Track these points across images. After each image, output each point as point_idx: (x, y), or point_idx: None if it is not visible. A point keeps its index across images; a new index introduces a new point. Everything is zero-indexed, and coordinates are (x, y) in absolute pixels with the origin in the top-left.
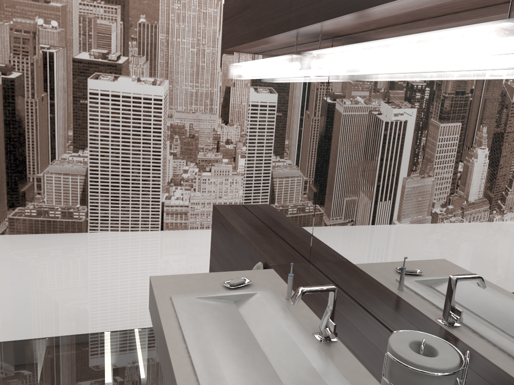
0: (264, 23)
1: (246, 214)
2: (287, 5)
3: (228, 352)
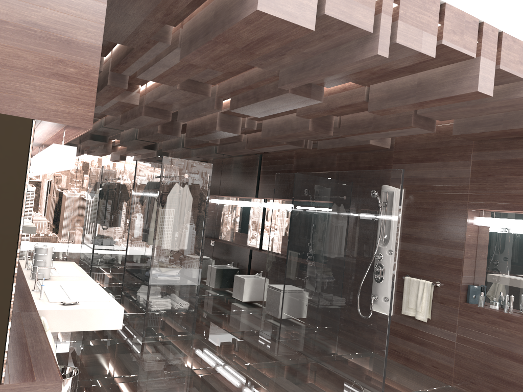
0: None
1: (14, 360)
2: None
3: (83, 290)
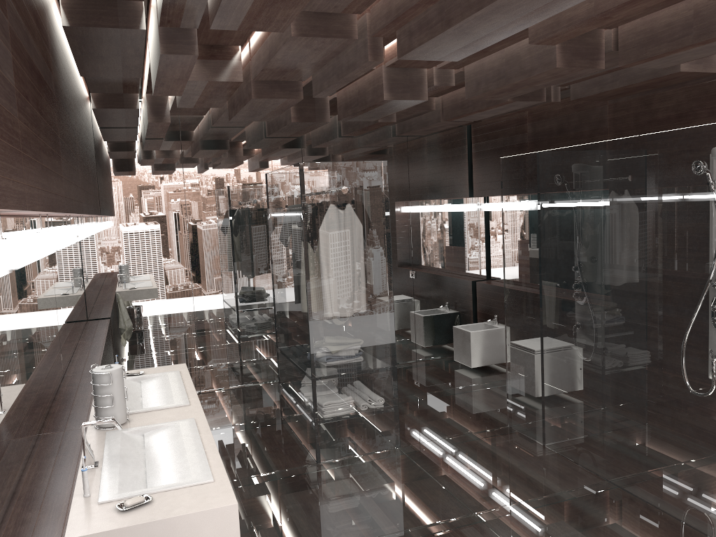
0: (4, 181)
1: None
2: (21, 171)
3: (175, 448)
